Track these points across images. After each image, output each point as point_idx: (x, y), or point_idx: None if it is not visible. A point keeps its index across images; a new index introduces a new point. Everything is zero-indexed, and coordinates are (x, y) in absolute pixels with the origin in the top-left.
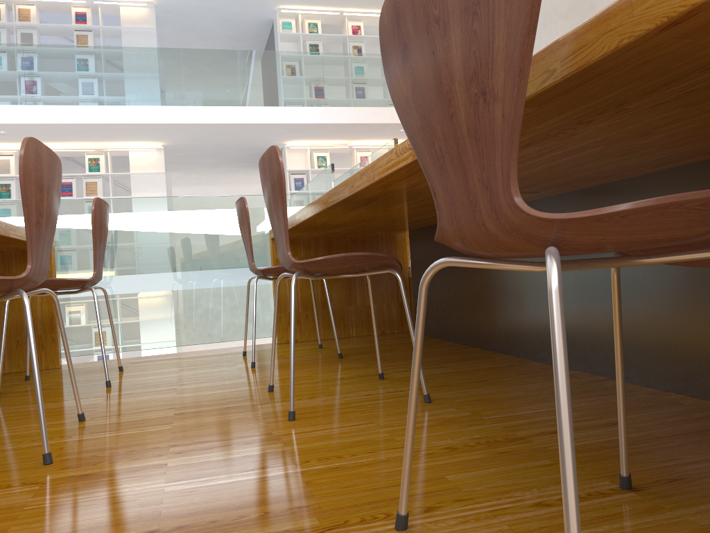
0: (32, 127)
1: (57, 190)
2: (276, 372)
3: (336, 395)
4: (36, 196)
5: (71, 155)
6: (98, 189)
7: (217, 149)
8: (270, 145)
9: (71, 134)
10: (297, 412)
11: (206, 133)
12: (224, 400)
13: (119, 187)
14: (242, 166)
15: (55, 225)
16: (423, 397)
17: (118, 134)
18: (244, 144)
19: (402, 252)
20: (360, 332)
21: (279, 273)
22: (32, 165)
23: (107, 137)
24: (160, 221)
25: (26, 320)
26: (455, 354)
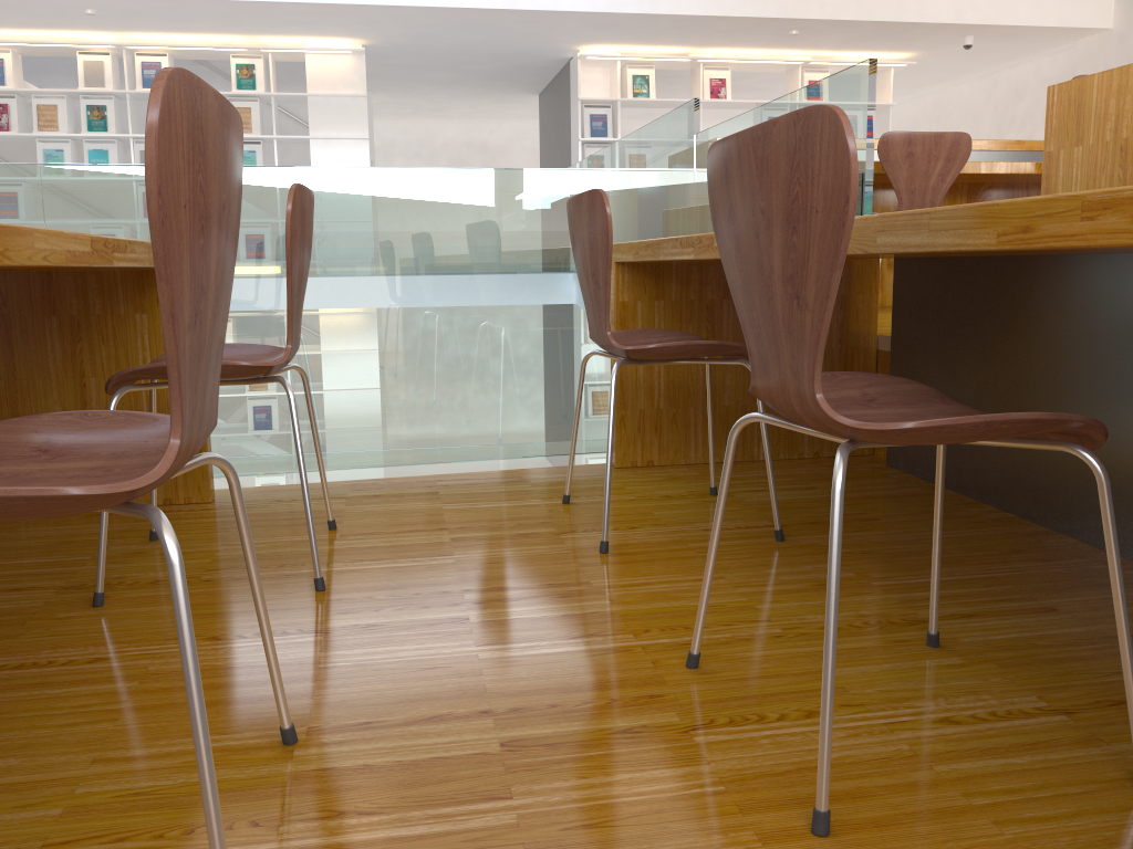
0: (140, 4)
1: (237, 208)
2: (665, 579)
3: (867, 713)
4: (192, 244)
5: (206, 58)
6: (252, 122)
7: (456, 56)
8: (550, 51)
9: (206, 19)
10: (811, 788)
11: (442, 26)
12: (596, 690)
13: (285, 116)
14: (495, 87)
15: (230, 297)
16: (1108, 757)
17: (287, 22)
18: (505, 48)
19: (869, 300)
20: (772, 453)
21: (663, 357)
22: (183, 156)
23: (268, 27)
24: (400, 217)
25: (174, 605)
26: (1036, 556)
